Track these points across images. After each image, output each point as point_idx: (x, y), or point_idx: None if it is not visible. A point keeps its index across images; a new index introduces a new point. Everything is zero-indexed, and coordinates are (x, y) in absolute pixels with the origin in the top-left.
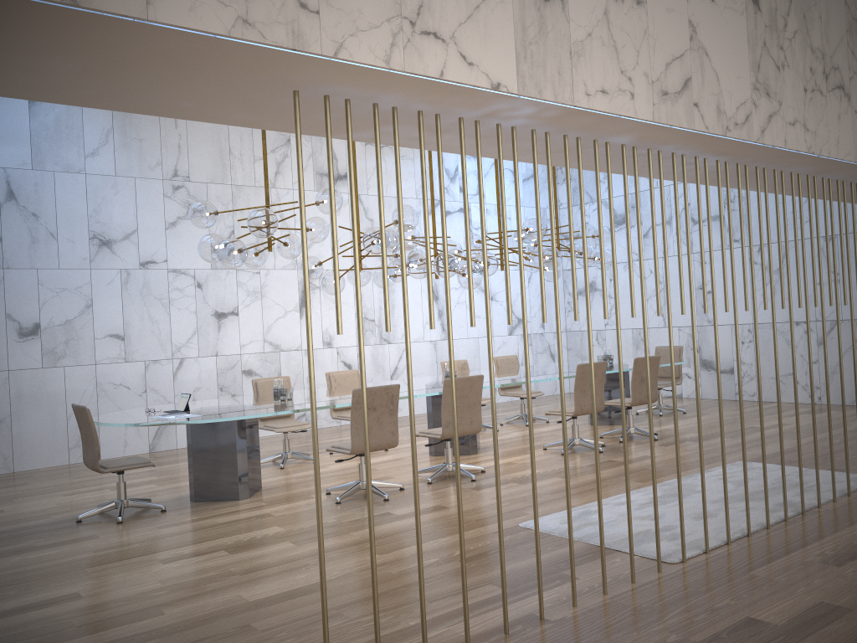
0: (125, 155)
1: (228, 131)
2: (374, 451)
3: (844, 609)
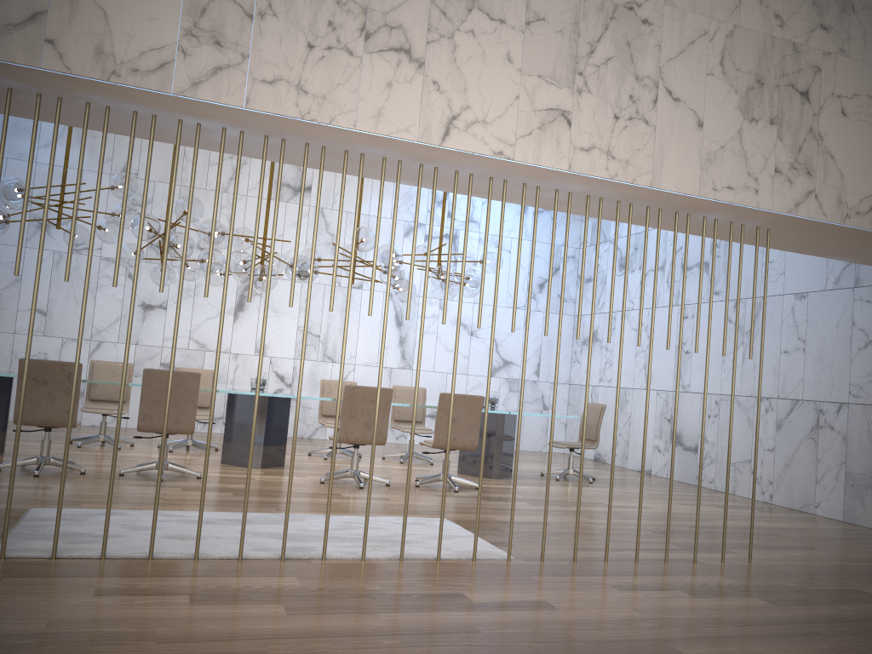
0: (78, 149)
1: None
2: (195, 452)
3: None
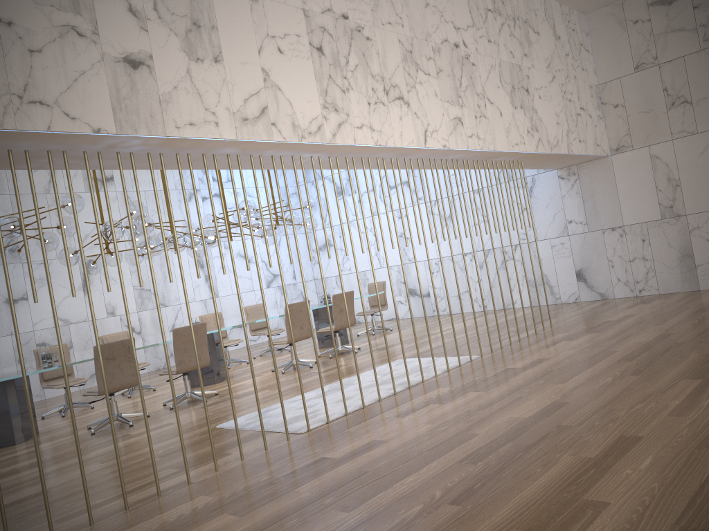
0: None
1: None
2: (144, 392)
3: (384, 441)
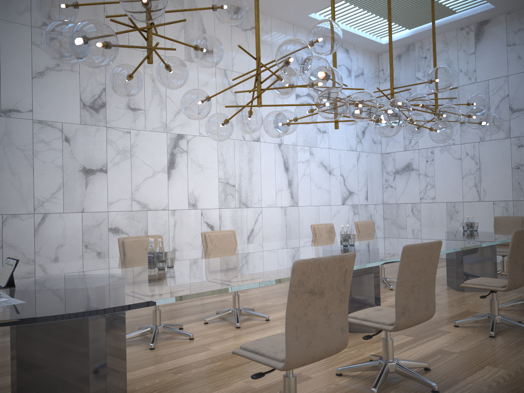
0: None
1: None
2: (254, 321)
3: None
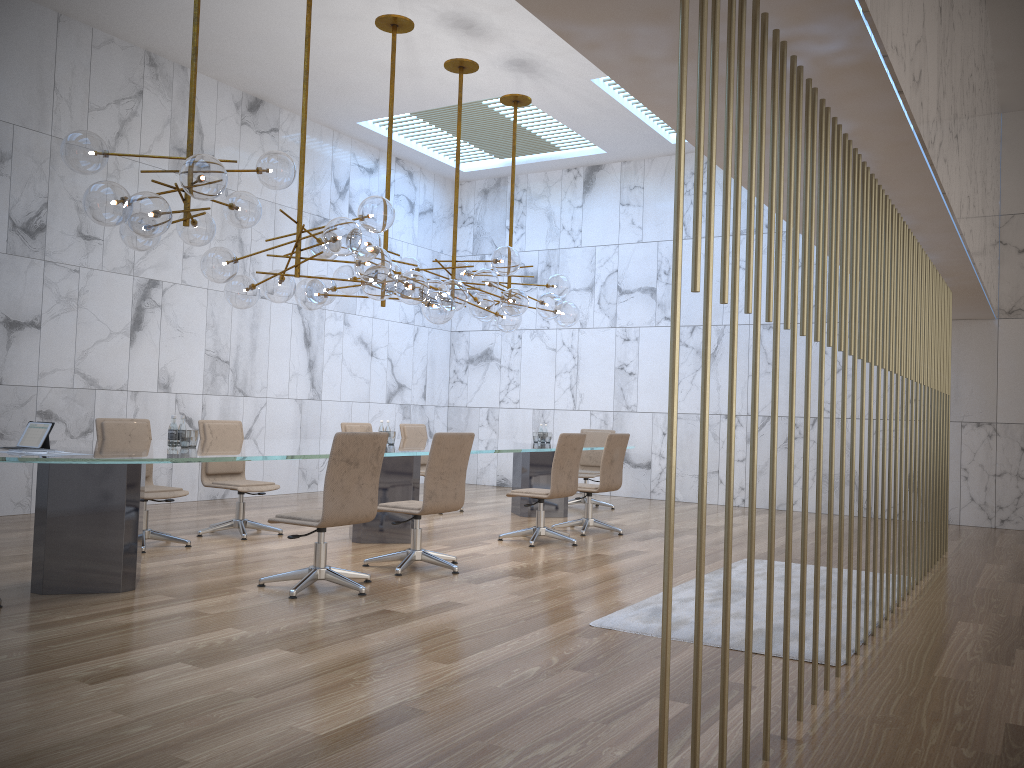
0: None
1: (56, 57)
2: (264, 535)
3: None
